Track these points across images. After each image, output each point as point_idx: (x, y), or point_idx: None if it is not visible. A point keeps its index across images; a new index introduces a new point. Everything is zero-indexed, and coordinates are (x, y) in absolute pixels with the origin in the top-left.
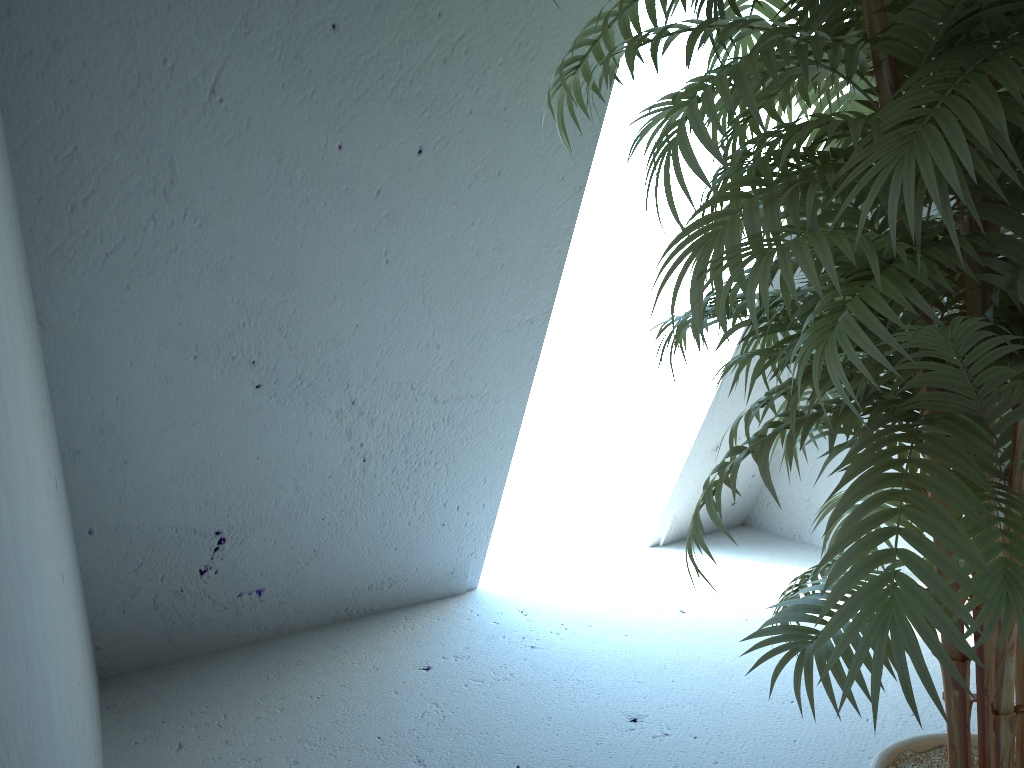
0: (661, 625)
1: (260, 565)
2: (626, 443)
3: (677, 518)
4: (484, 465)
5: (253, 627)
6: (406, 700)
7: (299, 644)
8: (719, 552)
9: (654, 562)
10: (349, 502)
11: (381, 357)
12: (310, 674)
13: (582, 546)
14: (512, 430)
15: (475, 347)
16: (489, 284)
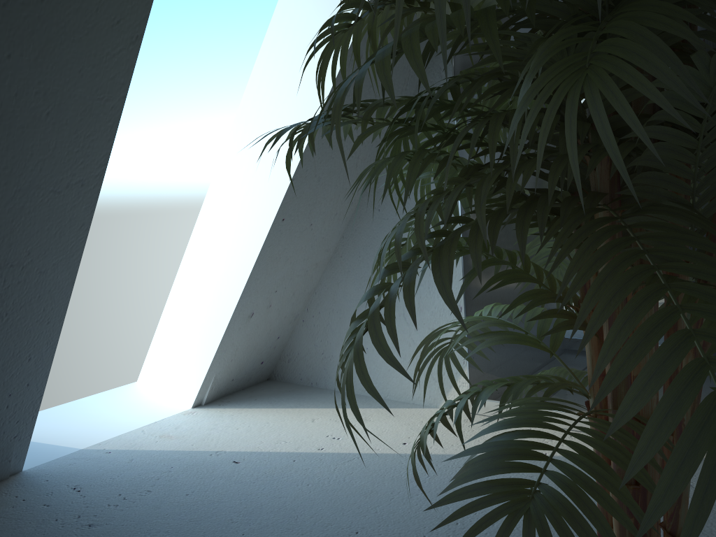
0: (219, 478)
1: None
2: (169, 317)
3: (217, 379)
4: (28, 342)
5: None
6: None
7: None
8: (255, 404)
9: (200, 420)
10: None
11: None
12: None
13: (130, 414)
14: (60, 303)
15: (15, 209)
16: (32, 135)
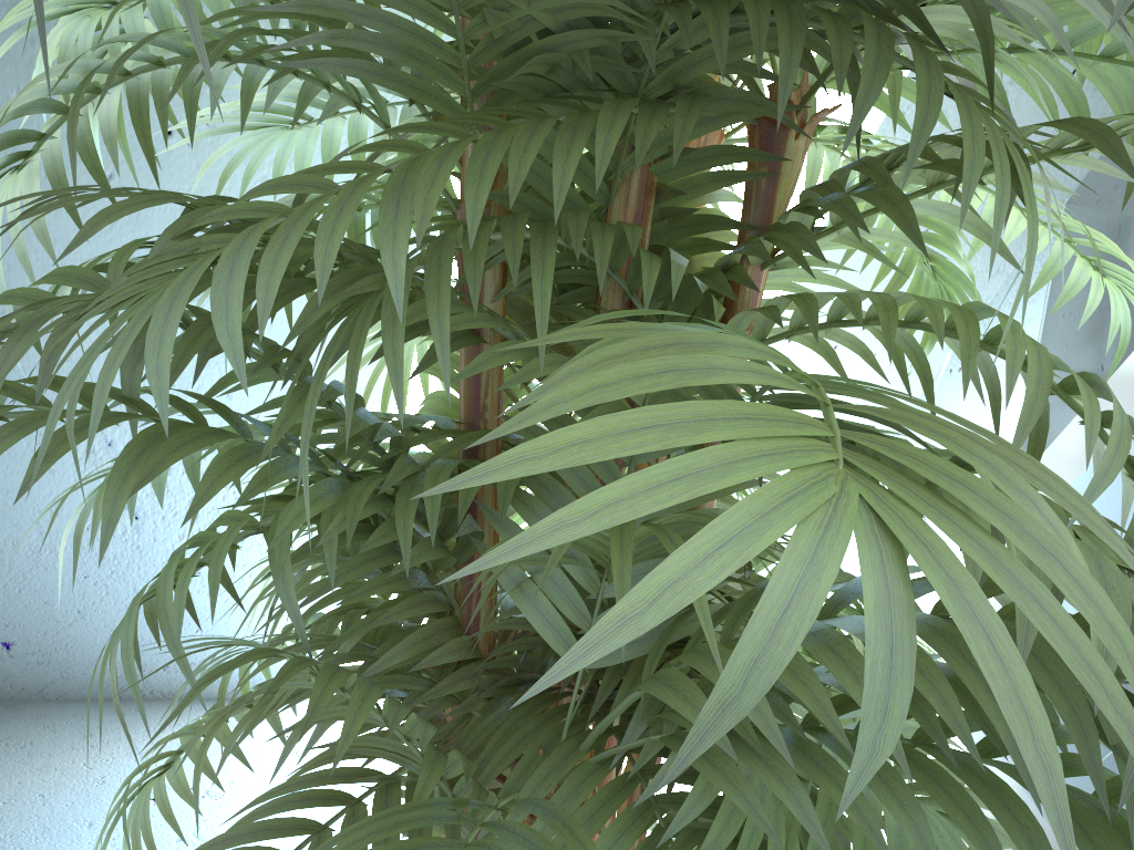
0: None
1: (3, 614)
2: None
3: None
4: None
5: (5, 683)
6: (90, 841)
7: (53, 719)
8: None
9: None
10: (121, 564)
11: (144, 395)
12: (22, 767)
13: None
14: None
15: None
16: None
